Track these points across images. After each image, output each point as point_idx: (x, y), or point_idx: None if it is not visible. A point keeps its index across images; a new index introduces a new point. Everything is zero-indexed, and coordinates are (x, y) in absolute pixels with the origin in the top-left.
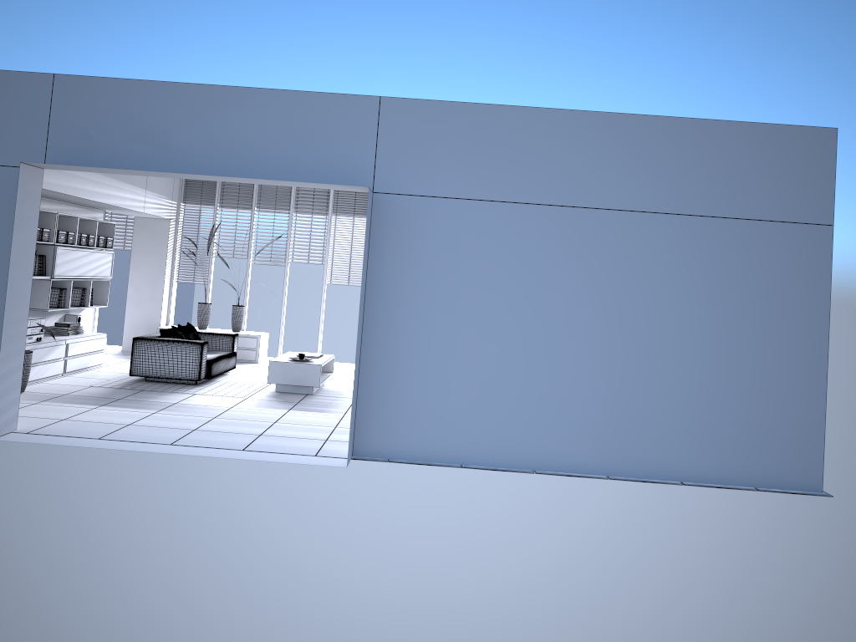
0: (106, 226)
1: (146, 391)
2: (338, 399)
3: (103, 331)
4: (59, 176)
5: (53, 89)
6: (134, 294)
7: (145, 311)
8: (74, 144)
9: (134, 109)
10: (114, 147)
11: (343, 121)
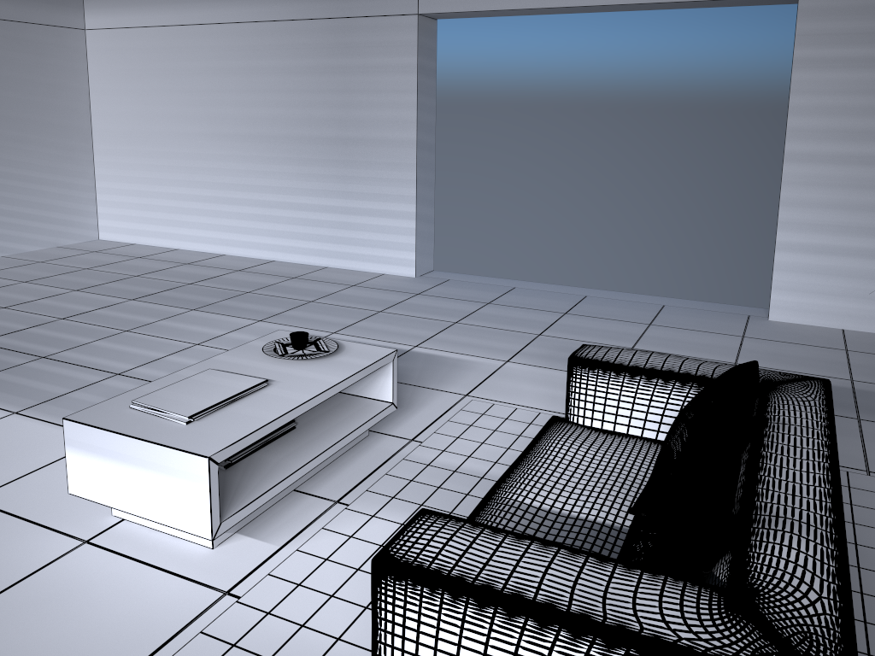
0: None
1: None
2: None
3: None
4: None
5: None
6: None
7: None
8: None
9: None
10: None
11: None
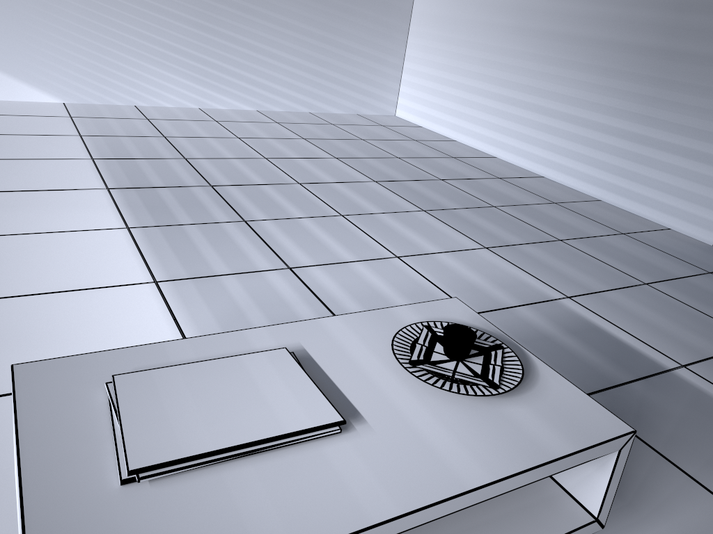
0: None
1: None
2: None
3: None
4: None
5: None
6: None
7: None
8: None
9: None
10: None
11: None
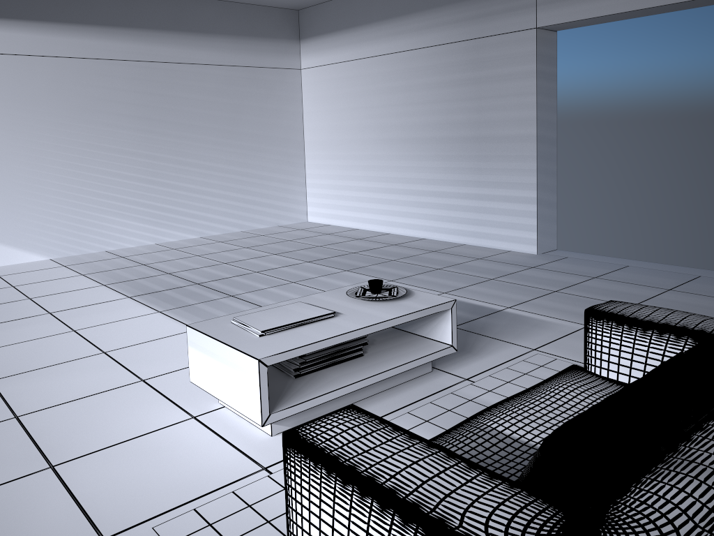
0: None
1: None
2: None
3: None
4: None
5: None
6: None
7: None
8: None
9: None
10: None
11: None
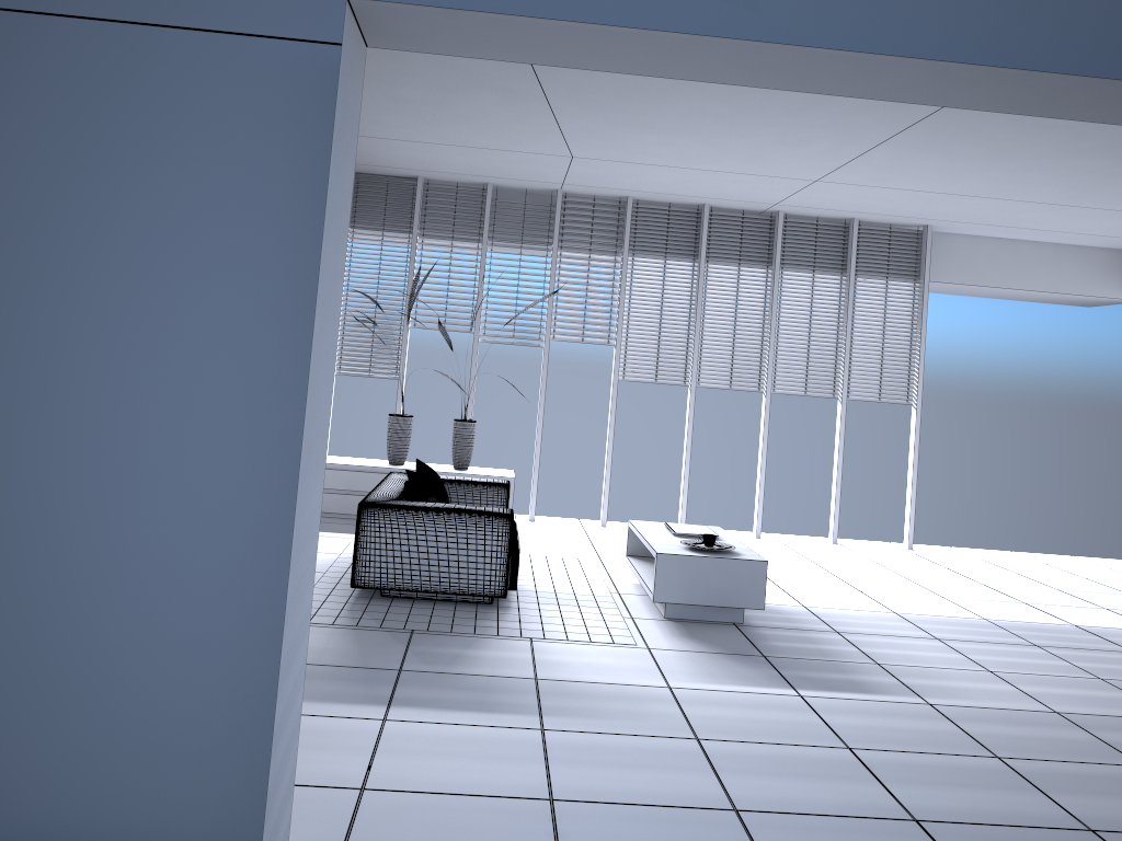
0: None
1: (423, 635)
2: (815, 639)
3: None
4: None
5: None
6: None
7: None
8: None
9: None
10: None
11: None
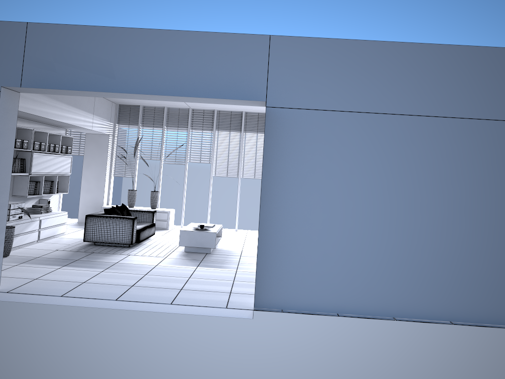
0: (67, 139)
1: (95, 253)
2: (228, 257)
3: (65, 208)
4: (34, 103)
5: (27, 33)
6: (85, 184)
7: (93, 195)
8: (42, 74)
9: (86, 47)
10: (72, 76)
11: (243, 54)
